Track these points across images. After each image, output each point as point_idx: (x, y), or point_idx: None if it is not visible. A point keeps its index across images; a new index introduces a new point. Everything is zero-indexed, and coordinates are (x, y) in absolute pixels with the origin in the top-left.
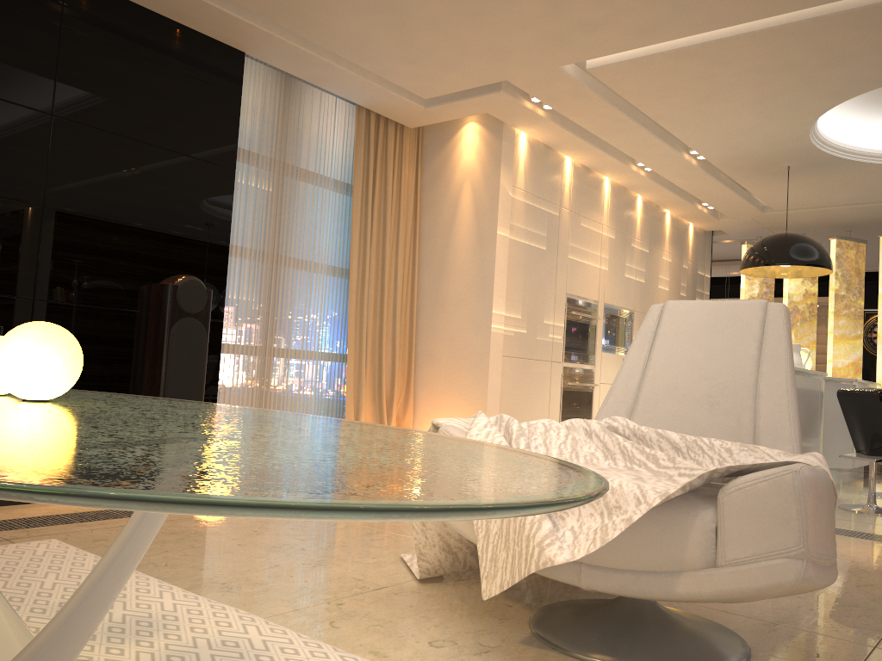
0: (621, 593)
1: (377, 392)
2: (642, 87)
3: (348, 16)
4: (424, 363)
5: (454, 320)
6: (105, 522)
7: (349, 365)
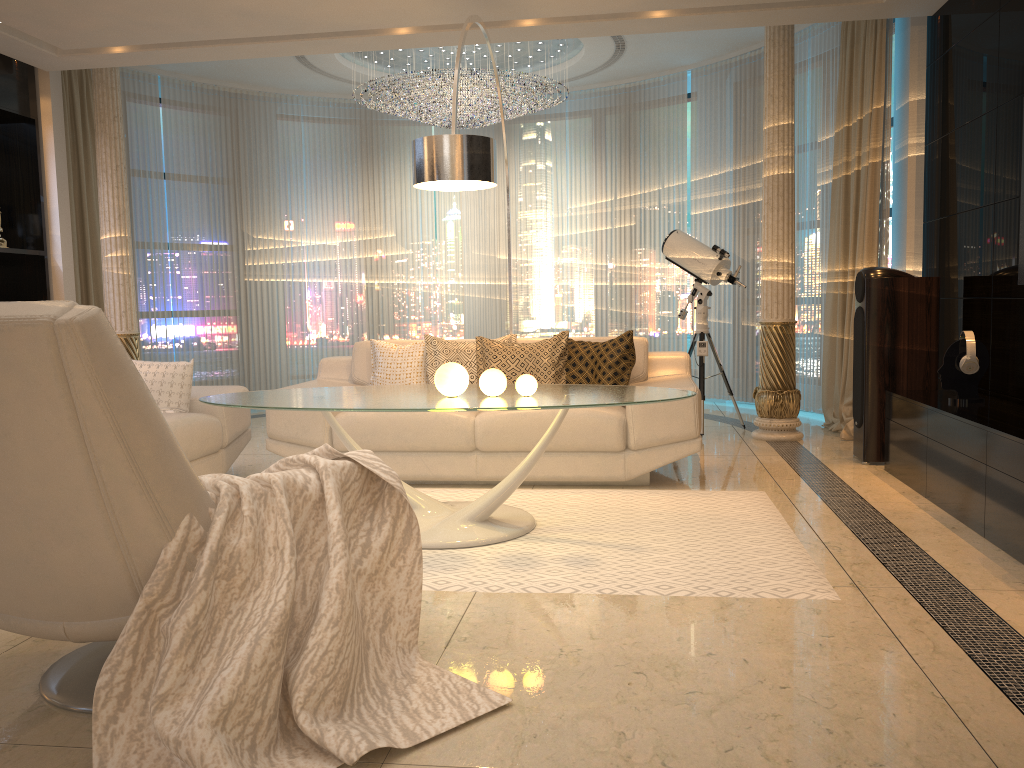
0: None
1: None
2: None
3: None
4: None
5: None
6: (934, 635)
7: None
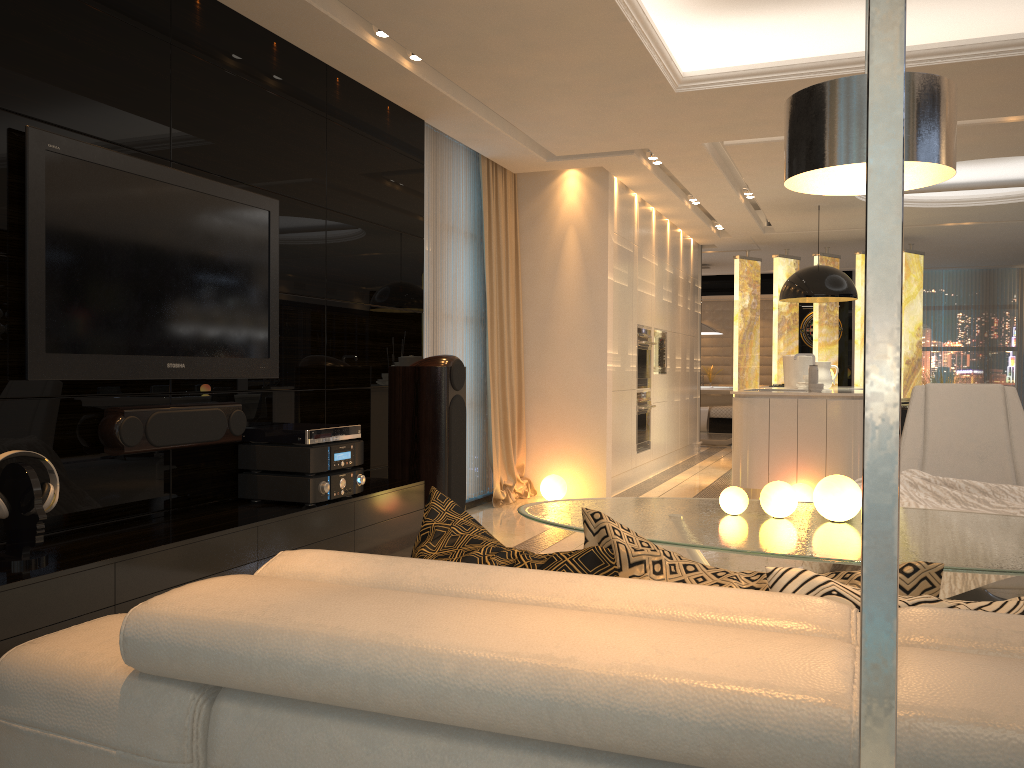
0: (1016, 587)
1: (502, 434)
2: (757, 157)
3: (560, 106)
4: (533, 401)
5: (565, 360)
6: None
7: (492, 412)
